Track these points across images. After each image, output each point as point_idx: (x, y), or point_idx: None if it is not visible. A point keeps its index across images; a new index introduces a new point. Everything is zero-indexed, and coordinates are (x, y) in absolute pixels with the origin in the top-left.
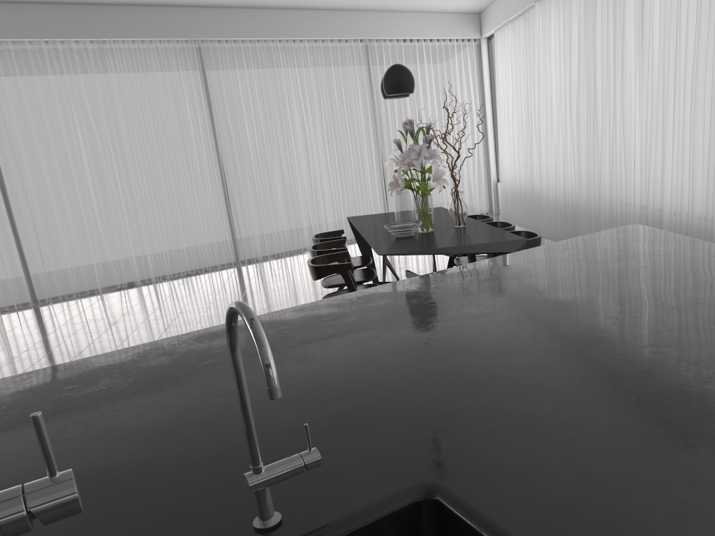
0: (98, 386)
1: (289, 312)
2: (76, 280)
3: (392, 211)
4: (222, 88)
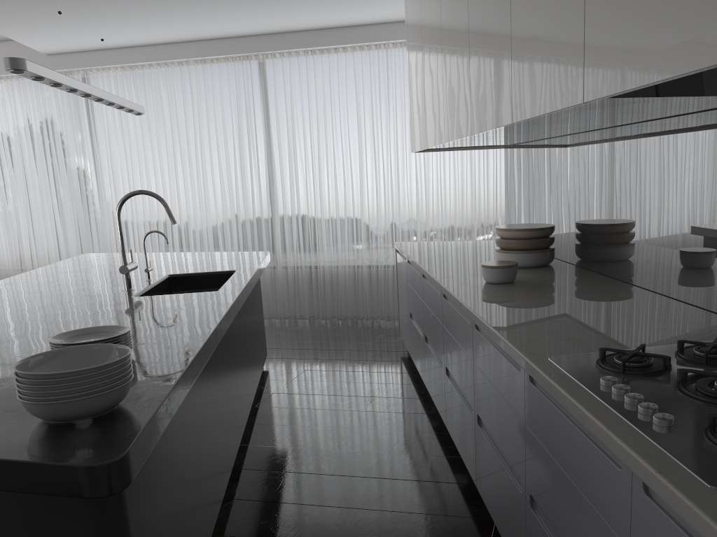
0: (1, 293)
1: (4, 281)
2: None
3: None
4: None
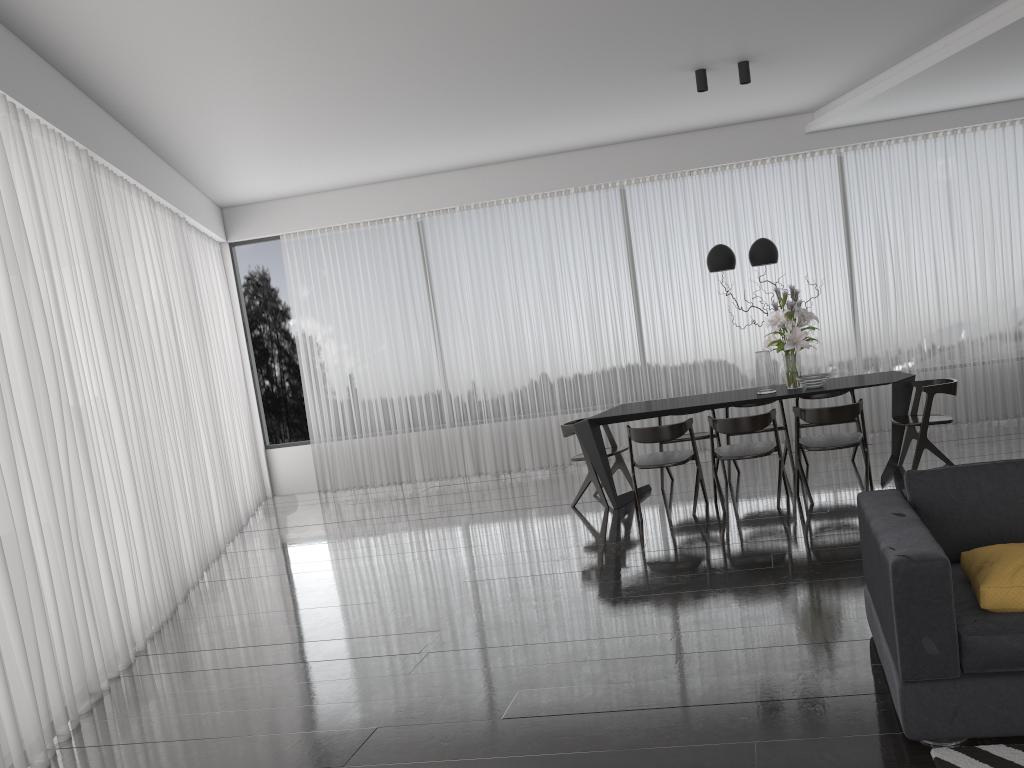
0: None
1: None
2: (65, 683)
3: (232, 493)
4: (116, 255)
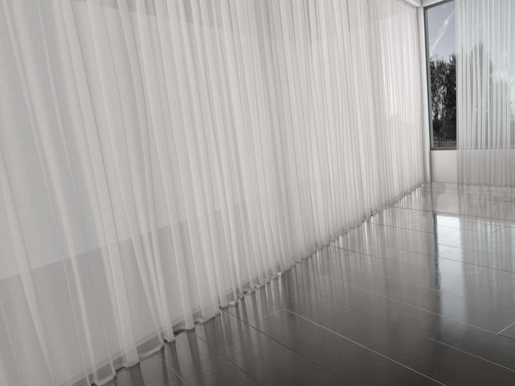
0: None
1: None
2: (94, 348)
3: (386, 180)
4: None
